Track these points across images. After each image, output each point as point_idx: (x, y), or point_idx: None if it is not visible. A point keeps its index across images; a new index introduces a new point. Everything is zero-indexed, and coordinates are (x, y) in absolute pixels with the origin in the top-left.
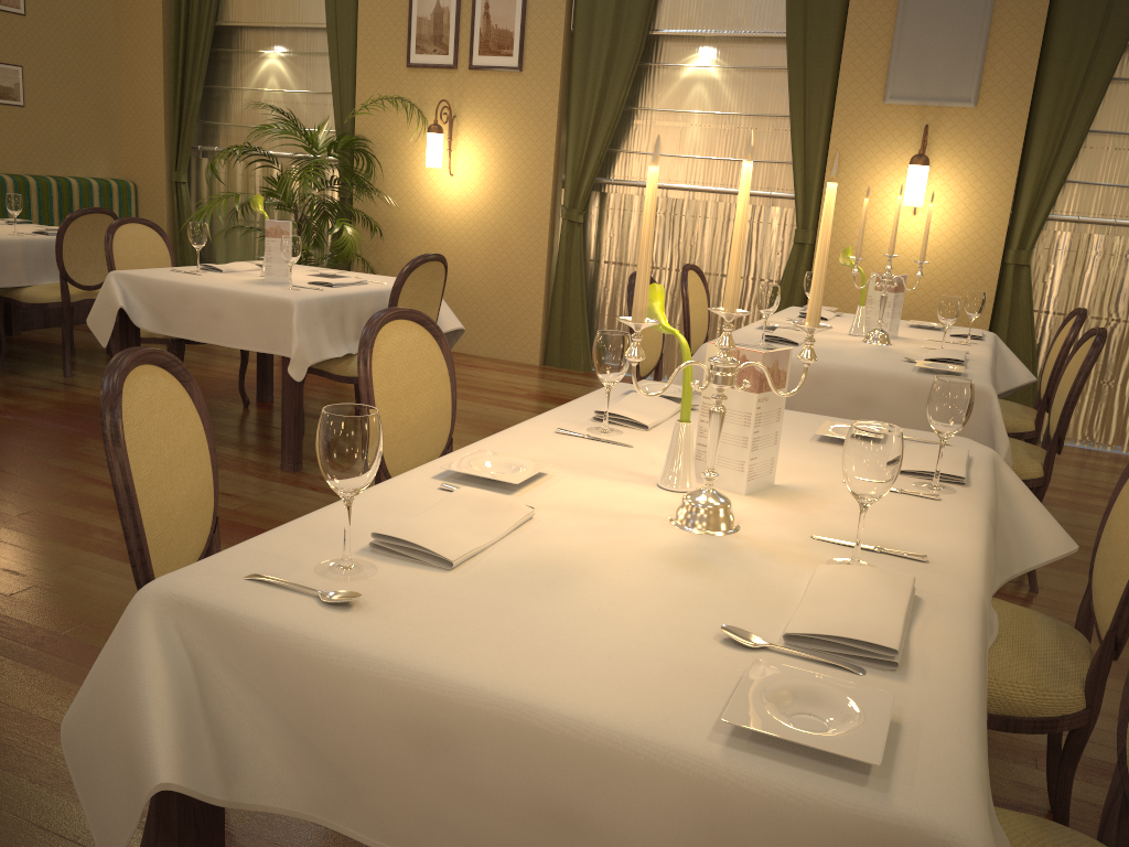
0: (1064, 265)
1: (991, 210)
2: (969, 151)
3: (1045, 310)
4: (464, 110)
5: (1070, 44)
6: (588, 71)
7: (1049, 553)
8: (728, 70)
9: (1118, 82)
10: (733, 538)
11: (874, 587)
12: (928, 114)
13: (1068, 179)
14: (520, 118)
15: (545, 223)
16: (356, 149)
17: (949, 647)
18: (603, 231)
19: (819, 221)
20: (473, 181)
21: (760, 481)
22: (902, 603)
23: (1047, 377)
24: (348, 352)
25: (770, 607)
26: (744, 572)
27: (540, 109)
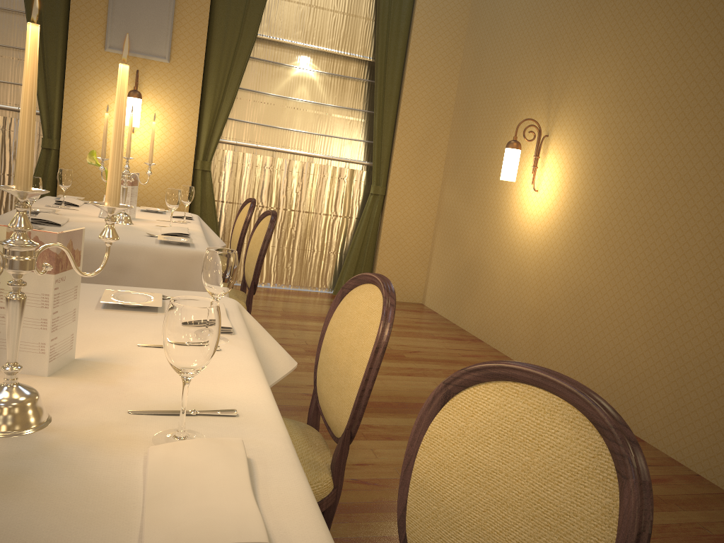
0: (231, 171)
1: (185, 133)
2: (167, 92)
3: (222, 200)
4: None
5: (225, 31)
6: None
7: (281, 371)
8: None
9: (253, 60)
10: (47, 433)
11: (214, 462)
12: (138, 63)
13: (229, 117)
14: None
15: None
16: None
17: (297, 511)
18: None
19: (62, 132)
20: None
21: (62, 359)
22: (244, 475)
23: (236, 243)
24: None
25: (112, 519)
26: (71, 478)
27: None
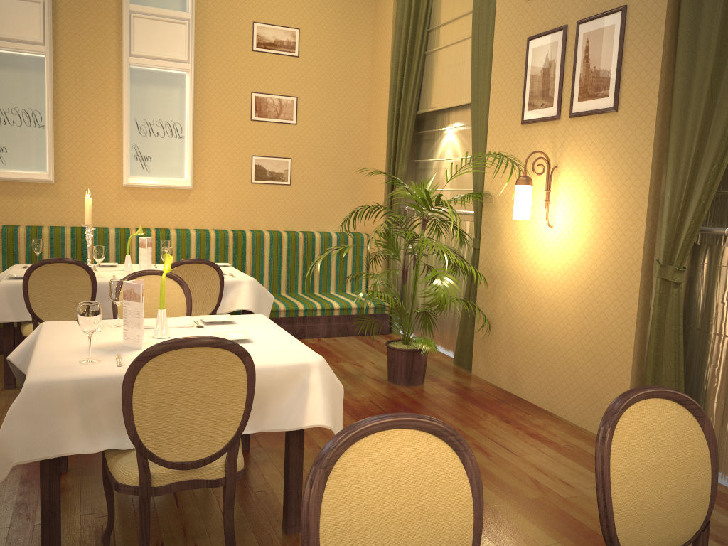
0: None
1: None
2: None
3: None
4: (564, 160)
5: None
6: (689, 97)
7: None
8: None
9: None
10: None
11: None
12: None
13: None
14: (614, 162)
15: (635, 280)
16: (445, 204)
17: None
18: (713, 293)
19: None
20: (569, 232)
21: None
22: None
23: None
24: (111, 447)
25: None
26: None
27: (634, 150)
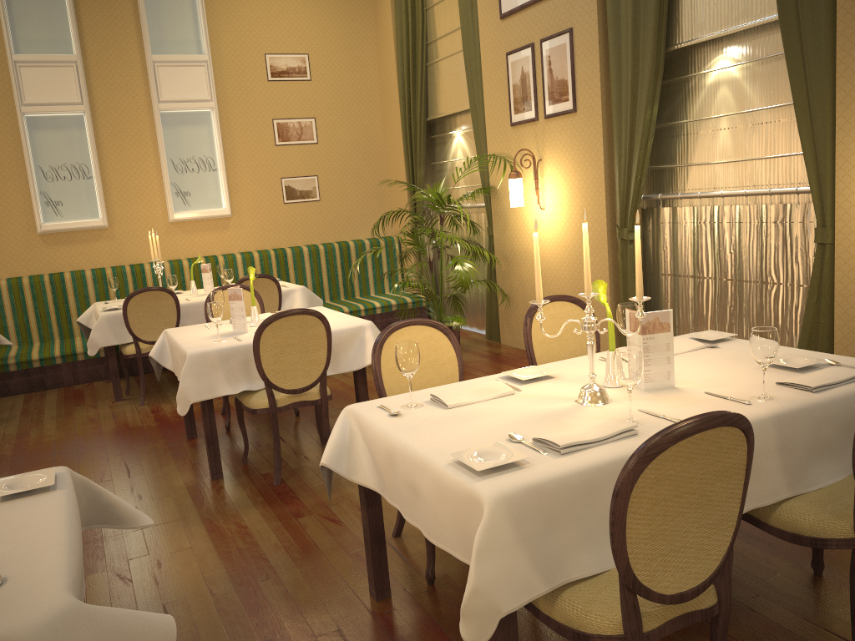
0: None
1: None
2: None
3: None
4: (545, 153)
5: None
6: (621, 99)
7: None
8: (746, 65)
9: None
10: None
11: None
12: None
13: None
14: (579, 152)
15: (604, 243)
16: (455, 202)
17: None
18: (658, 244)
19: (836, 216)
20: (556, 212)
21: None
22: None
23: None
24: (246, 389)
25: None
26: None
27: (591, 142)
